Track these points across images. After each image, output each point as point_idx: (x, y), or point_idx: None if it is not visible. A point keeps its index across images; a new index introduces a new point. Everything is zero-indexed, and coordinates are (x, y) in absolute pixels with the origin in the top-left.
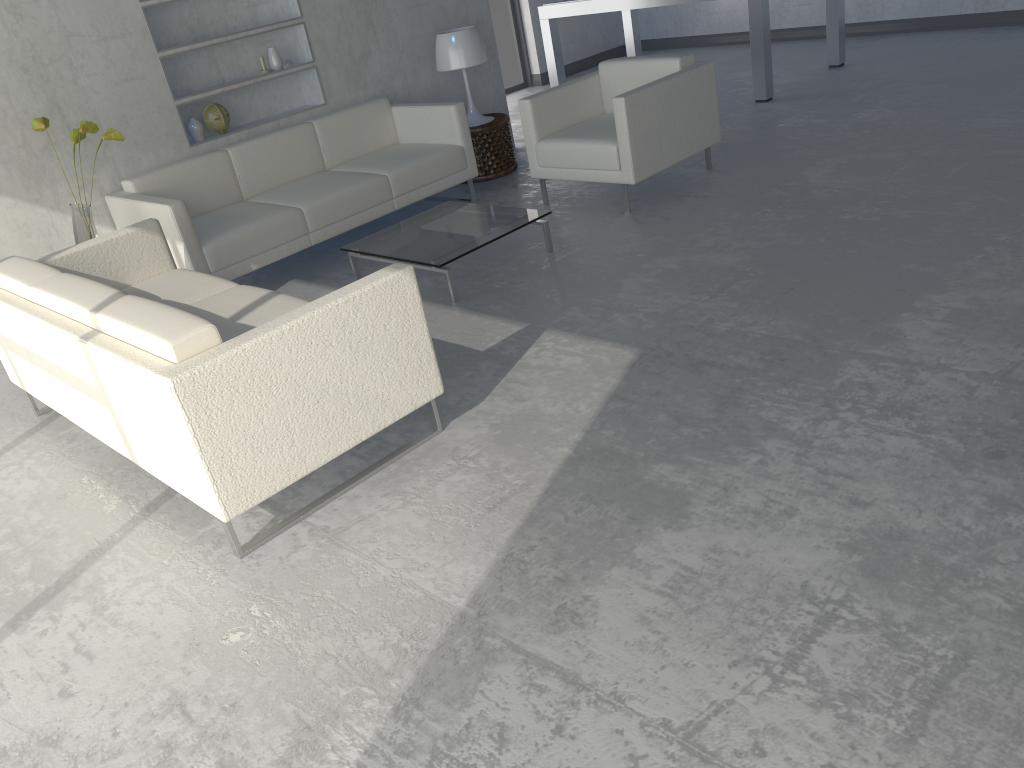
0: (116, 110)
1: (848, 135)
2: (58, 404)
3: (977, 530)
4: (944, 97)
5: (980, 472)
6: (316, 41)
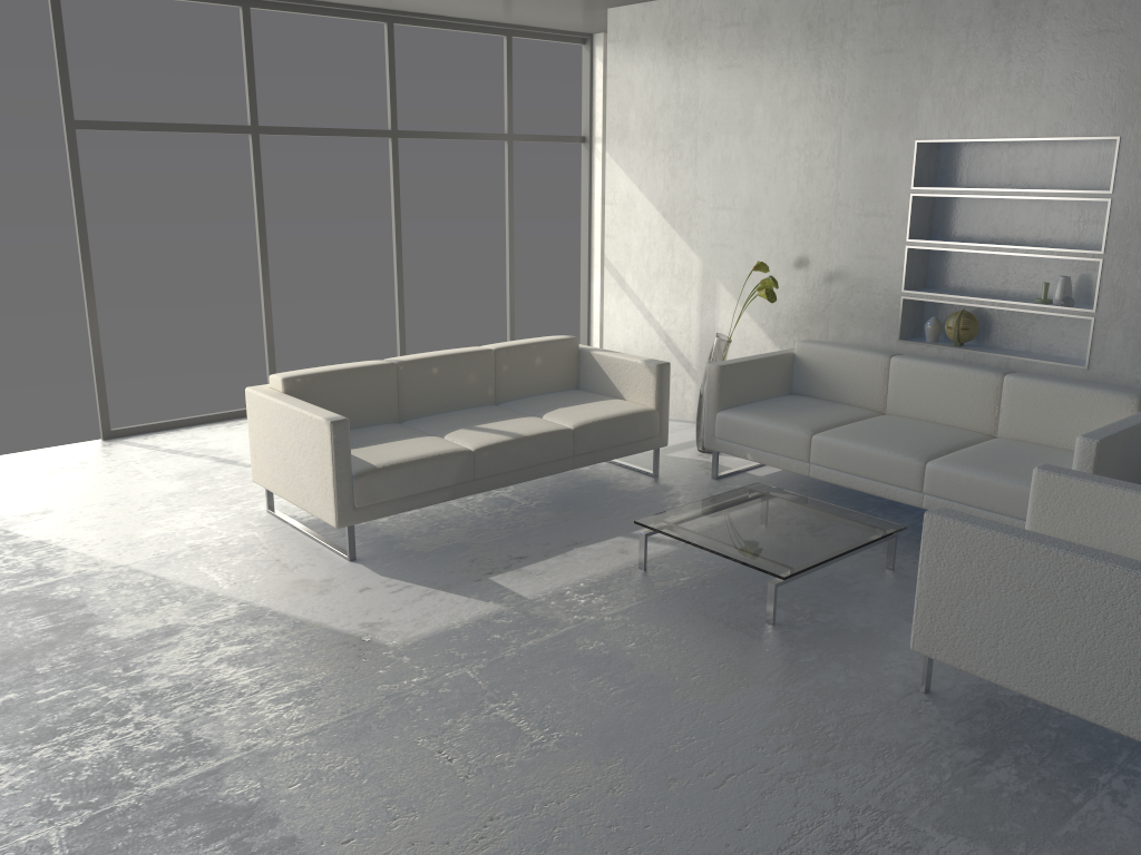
0: (848, 279)
1: None
2: None
3: None
4: None
5: None
6: (1110, 288)
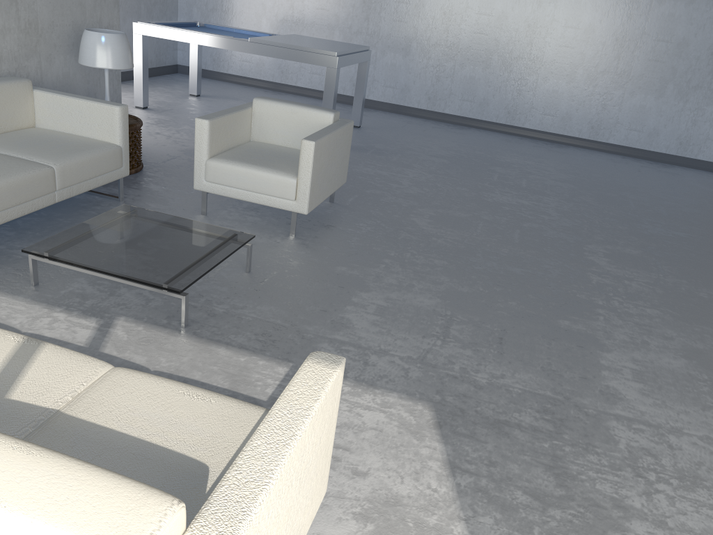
0: None
1: (416, 190)
2: None
3: None
4: (454, 170)
5: None
6: None
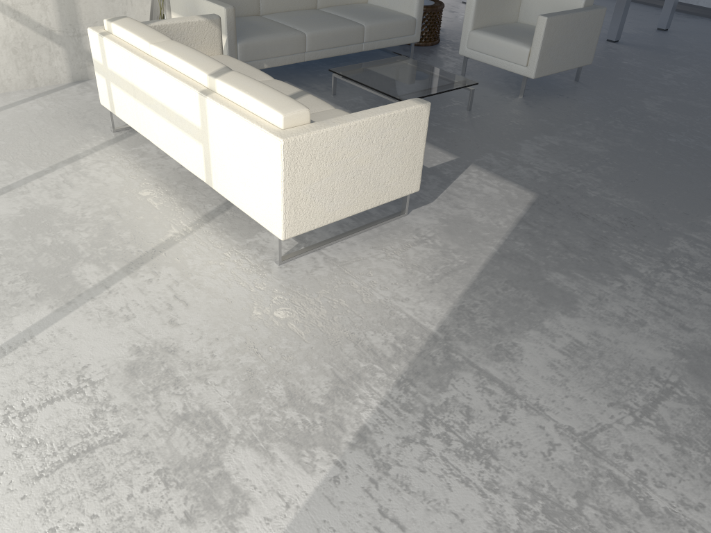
0: None
1: (672, 83)
2: (146, 130)
3: None
4: None
5: None
6: None
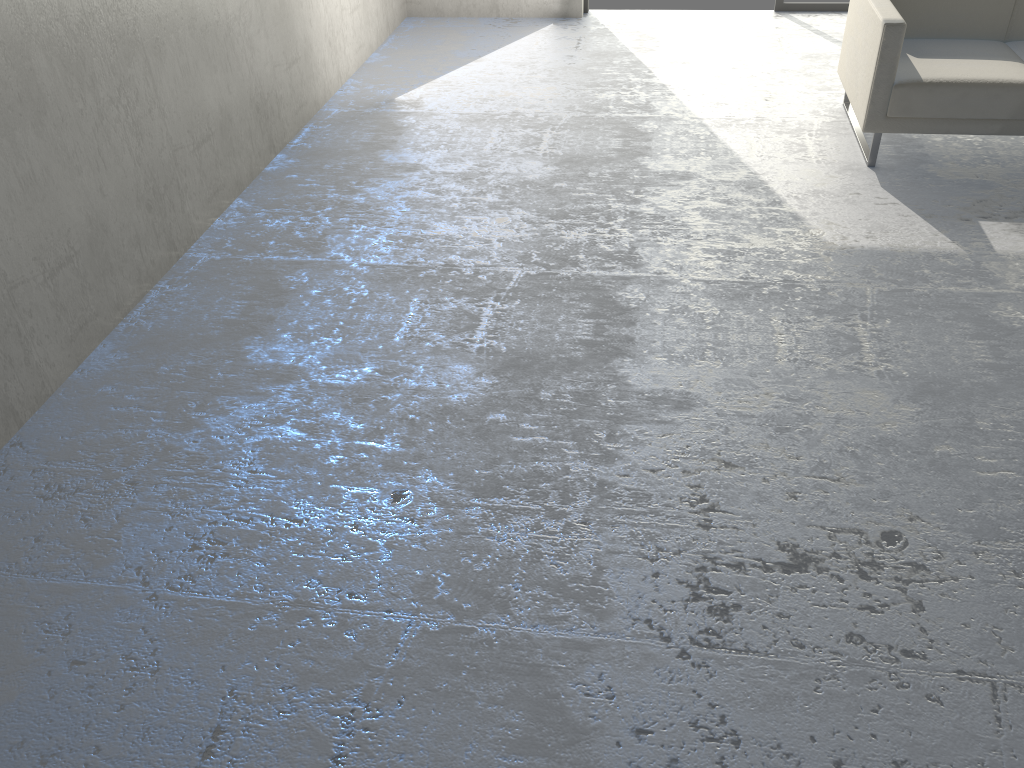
0: None
1: None
2: None
3: (497, 185)
4: None
5: (506, 209)
6: None
